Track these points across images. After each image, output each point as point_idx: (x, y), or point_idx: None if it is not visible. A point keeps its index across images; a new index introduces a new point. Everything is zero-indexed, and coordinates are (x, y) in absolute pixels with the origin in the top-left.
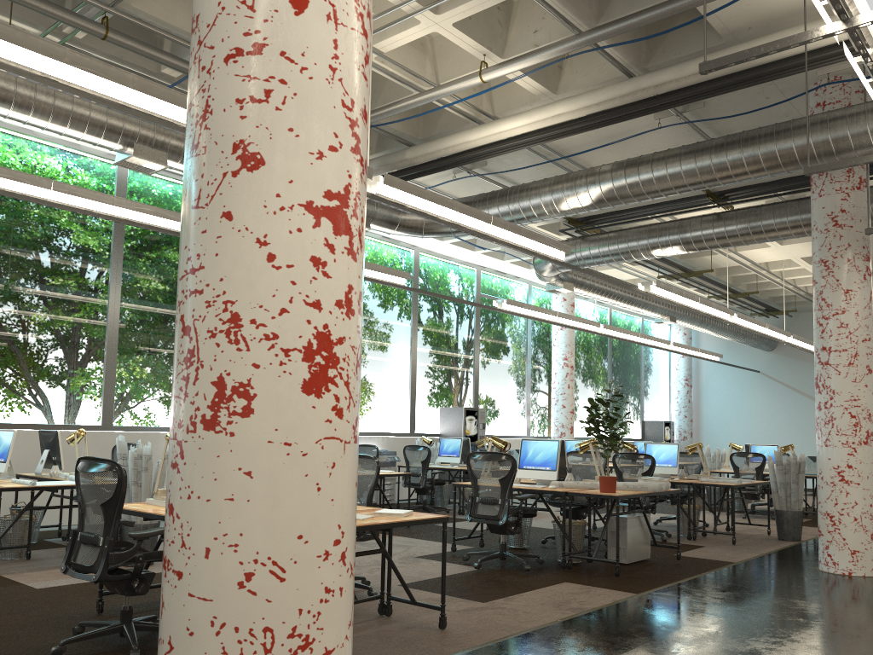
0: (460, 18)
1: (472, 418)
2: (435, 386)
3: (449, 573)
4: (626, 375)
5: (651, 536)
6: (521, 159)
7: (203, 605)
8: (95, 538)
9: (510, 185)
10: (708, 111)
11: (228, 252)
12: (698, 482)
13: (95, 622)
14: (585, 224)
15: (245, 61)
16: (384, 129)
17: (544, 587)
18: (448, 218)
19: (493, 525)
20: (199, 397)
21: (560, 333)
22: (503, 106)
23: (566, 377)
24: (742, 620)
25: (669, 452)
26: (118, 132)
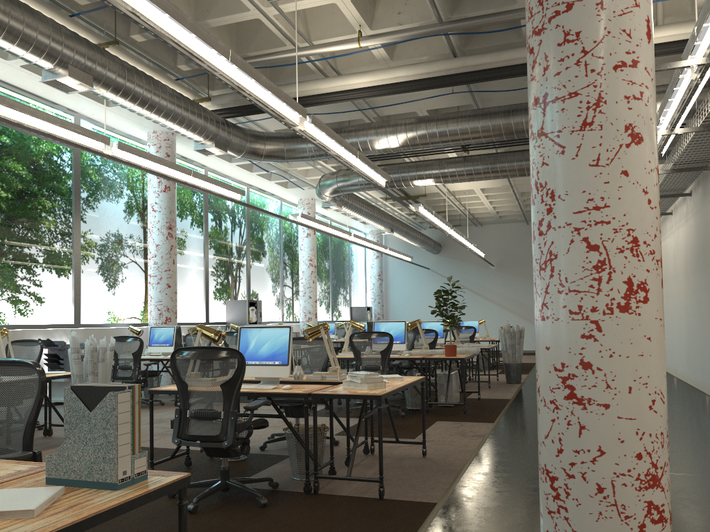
0: None
1: (253, 308)
2: (221, 283)
3: (352, 424)
4: (340, 272)
5: (461, 385)
6: (335, 105)
7: (630, 422)
8: (215, 413)
9: None
10: (484, 84)
11: (627, 197)
12: None
13: (194, 483)
14: None
15: (628, 71)
16: None
17: (430, 425)
18: (336, 152)
19: None
20: (614, 291)
21: (306, 240)
22: (345, 64)
23: (311, 274)
24: None
25: (437, 327)
26: (58, 53)
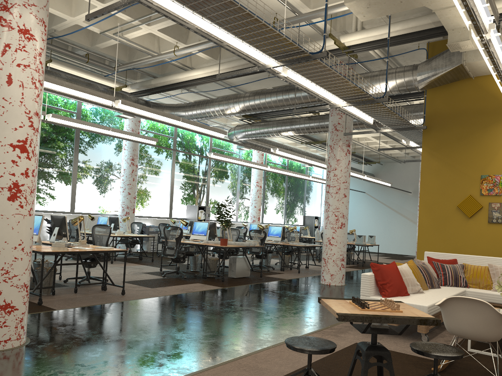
0: (160, 28)
1: (202, 211)
2: (184, 194)
3: (150, 278)
4: (295, 192)
5: (250, 266)
6: (212, 86)
7: None
8: None
9: (212, 96)
10: None
11: None
12: (287, 244)
13: None
14: (252, 117)
15: None
16: (140, 69)
17: (186, 284)
18: (157, 119)
19: (173, 259)
20: None
21: (255, 169)
22: (195, 62)
23: (257, 192)
24: (253, 296)
25: (278, 230)
26: None
